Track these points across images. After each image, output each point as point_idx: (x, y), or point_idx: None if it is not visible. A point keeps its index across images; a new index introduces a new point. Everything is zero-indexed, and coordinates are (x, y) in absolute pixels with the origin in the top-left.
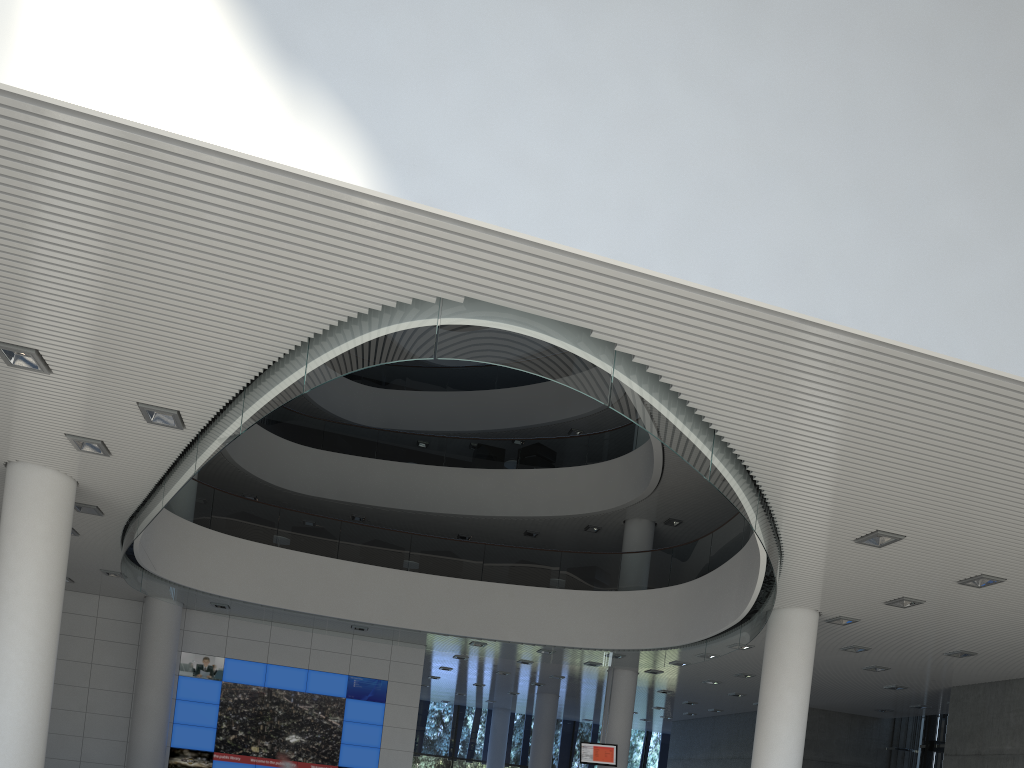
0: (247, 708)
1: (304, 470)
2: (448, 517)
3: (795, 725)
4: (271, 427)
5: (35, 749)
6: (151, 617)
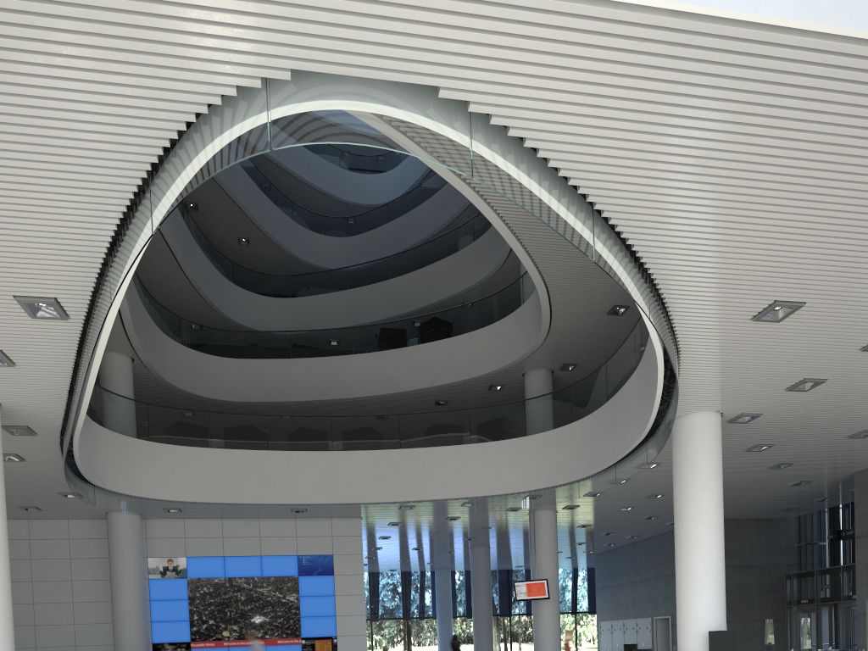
0: (213, 599)
1: (230, 380)
2: (364, 400)
3: (713, 525)
4: (195, 345)
5: None
6: (114, 530)
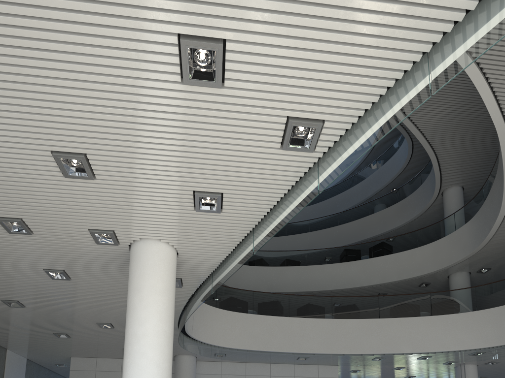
0: None
1: (247, 278)
2: (332, 292)
3: None
4: None
5: None
6: (180, 367)
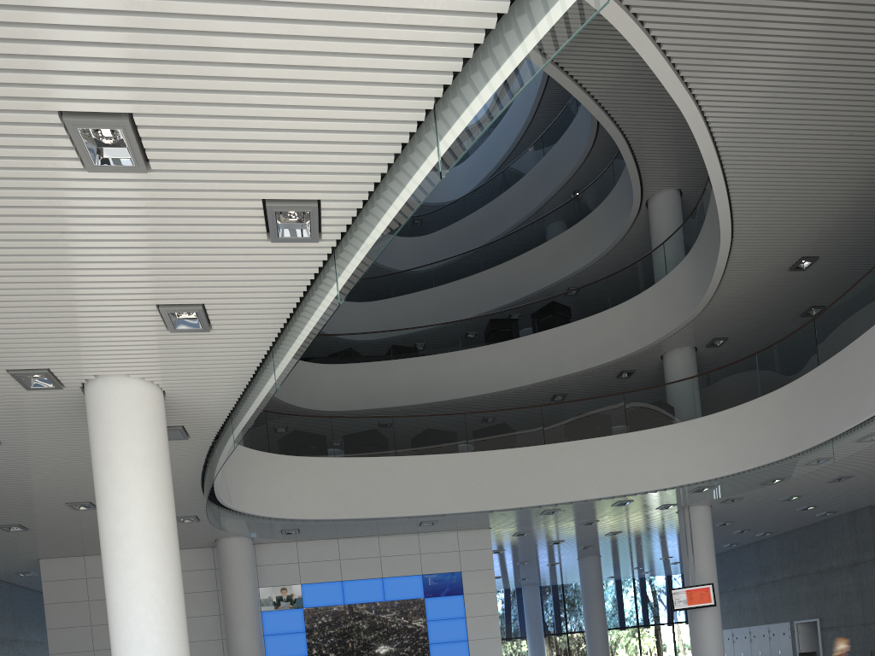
0: (332, 629)
1: (328, 387)
2: (476, 400)
3: None
4: None
5: None
6: (226, 559)
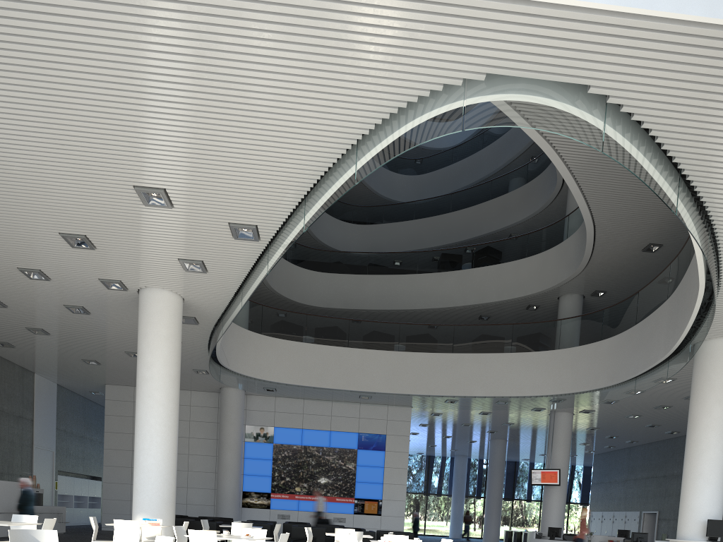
0: (291, 461)
1: (318, 289)
2: (422, 312)
3: (722, 433)
4: (294, 261)
5: (170, 485)
6: (225, 402)
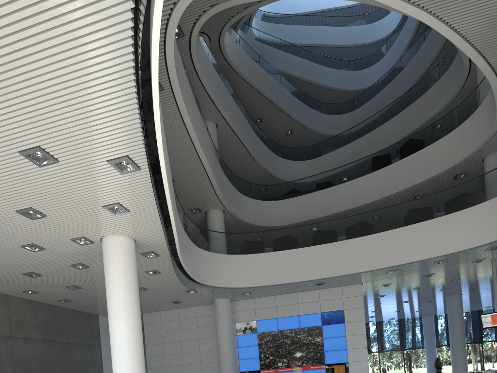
0: (272, 344)
1: (279, 213)
2: (363, 207)
3: None
4: (259, 197)
5: None
6: (217, 309)
